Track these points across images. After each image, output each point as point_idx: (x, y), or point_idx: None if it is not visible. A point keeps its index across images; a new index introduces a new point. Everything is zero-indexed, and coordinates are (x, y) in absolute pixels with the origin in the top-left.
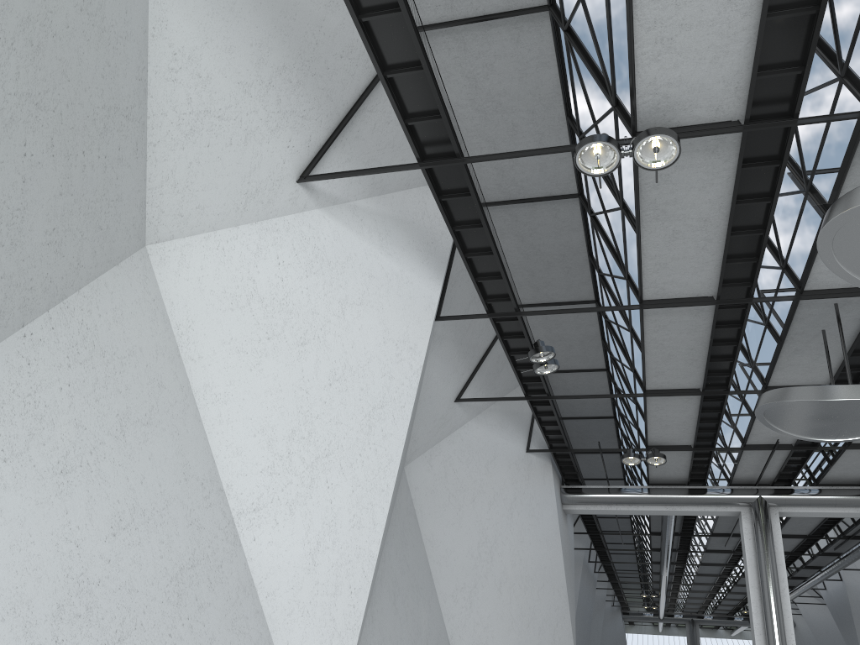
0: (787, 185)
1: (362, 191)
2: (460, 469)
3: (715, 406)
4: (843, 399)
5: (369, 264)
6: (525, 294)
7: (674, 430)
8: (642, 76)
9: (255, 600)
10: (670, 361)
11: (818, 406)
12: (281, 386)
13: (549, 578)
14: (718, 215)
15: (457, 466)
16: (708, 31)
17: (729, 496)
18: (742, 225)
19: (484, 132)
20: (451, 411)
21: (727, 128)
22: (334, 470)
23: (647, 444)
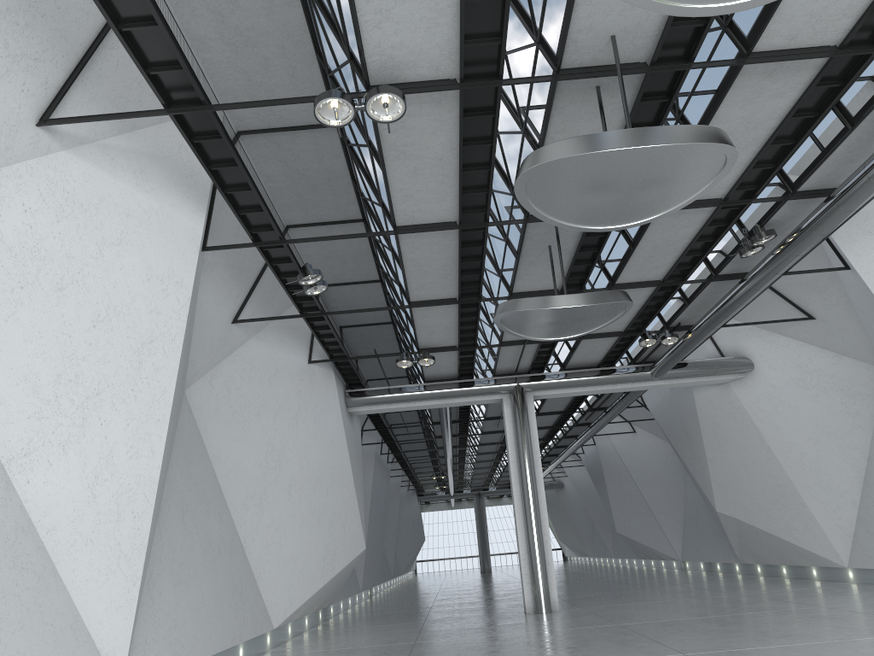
0: (502, 131)
1: (111, 129)
2: (243, 387)
3: (472, 311)
4: (557, 307)
5: (125, 204)
6: (295, 215)
7: (440, 334)
8: (368, 40)
9: (36, 538)
10: (428, 276)
11: (540, 313)
12: (42, 333)
13: (337, 475)
14: (450, 155)
15: (239, 384)
16: (419, 6)
17: (492, 386)
18: (472, 163)
19: (236, 64)
20: (229, 333)
21: (446, 86)
22: (107, 407)
23: (419, 348)
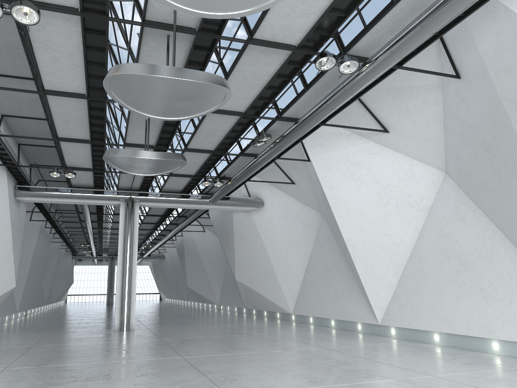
0: (111, 47)
1: None
2: None
3: (101, 149)
4: (139, 157)
5: None
6: None
7: (80, 160)
8: None
9: None
10: (69, 124)
11: (130, 159)
12: None
13: None
14: (78, 53)
15: None
16: None
17: (115, 196)
18: (94, 61)
19: None
20: None
21: (71, 11)
22: None
23: (66, 166)
